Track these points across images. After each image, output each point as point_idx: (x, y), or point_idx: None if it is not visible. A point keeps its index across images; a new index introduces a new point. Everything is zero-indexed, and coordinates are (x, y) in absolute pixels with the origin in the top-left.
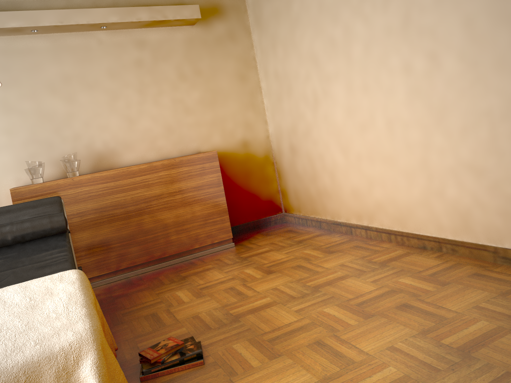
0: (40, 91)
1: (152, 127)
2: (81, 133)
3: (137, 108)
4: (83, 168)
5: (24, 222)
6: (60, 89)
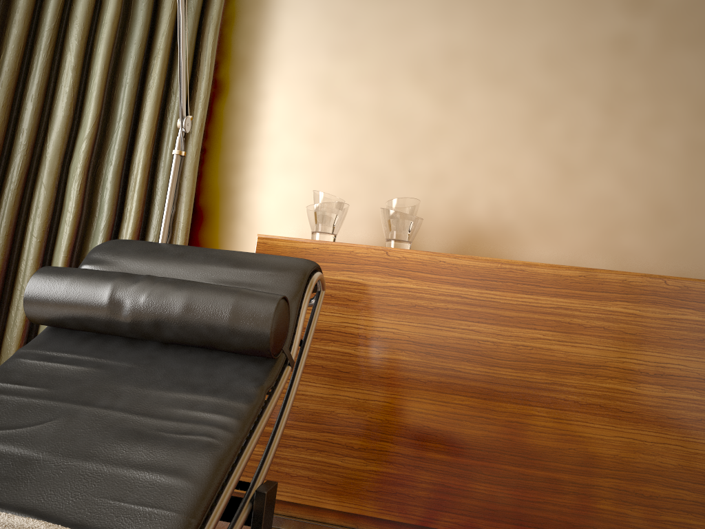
0: (394, 72)
1: (618, 199)
2: (449, 173)
3: (590, 146)
4: (431, 250)
5: (177, 284)
6: (433, 74)
